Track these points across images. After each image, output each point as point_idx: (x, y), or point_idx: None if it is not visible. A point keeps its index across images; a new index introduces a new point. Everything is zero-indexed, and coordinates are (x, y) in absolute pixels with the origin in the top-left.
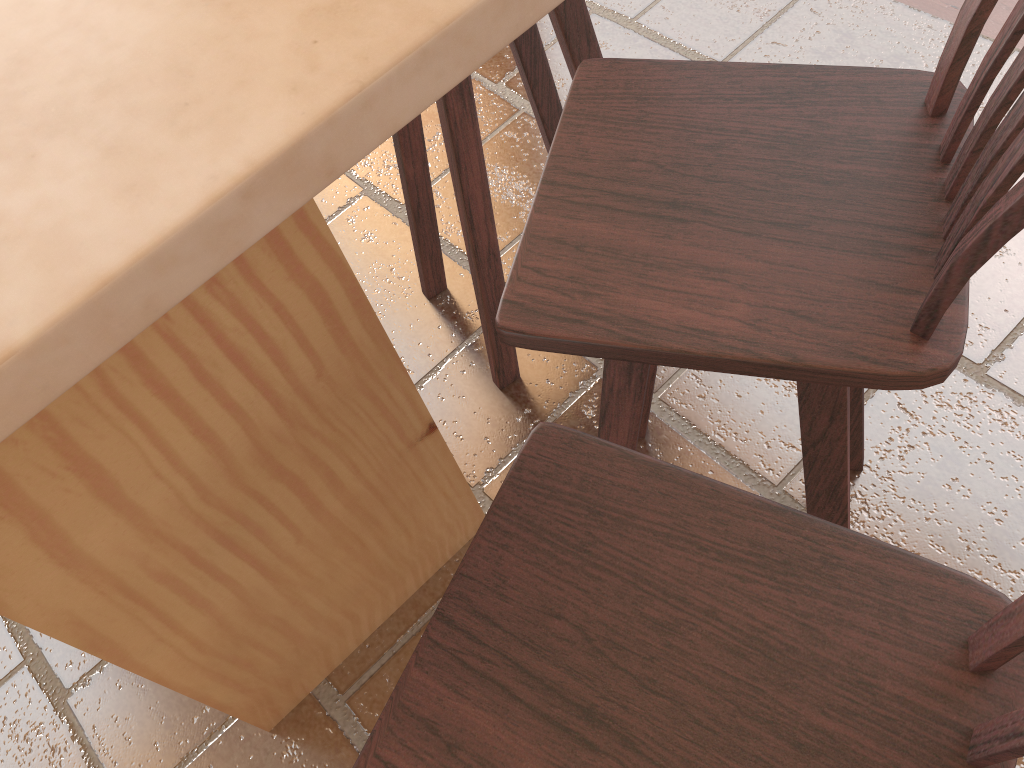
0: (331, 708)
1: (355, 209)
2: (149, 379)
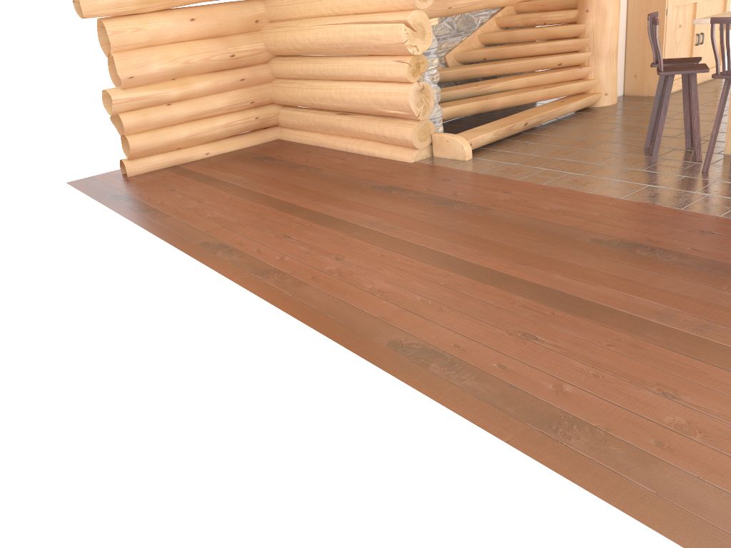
0: None
1: None
2: None
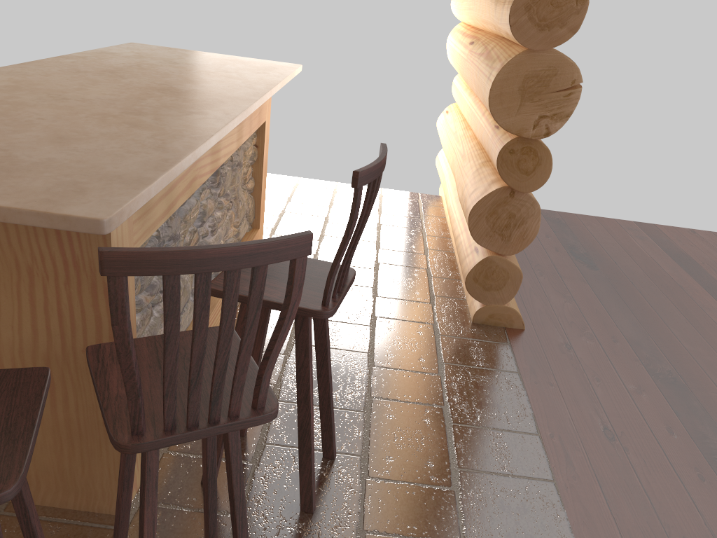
0: None
1: None
2: (31, 293)
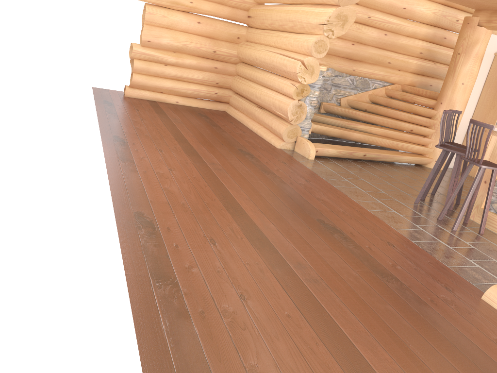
0: None
1: None
2: None
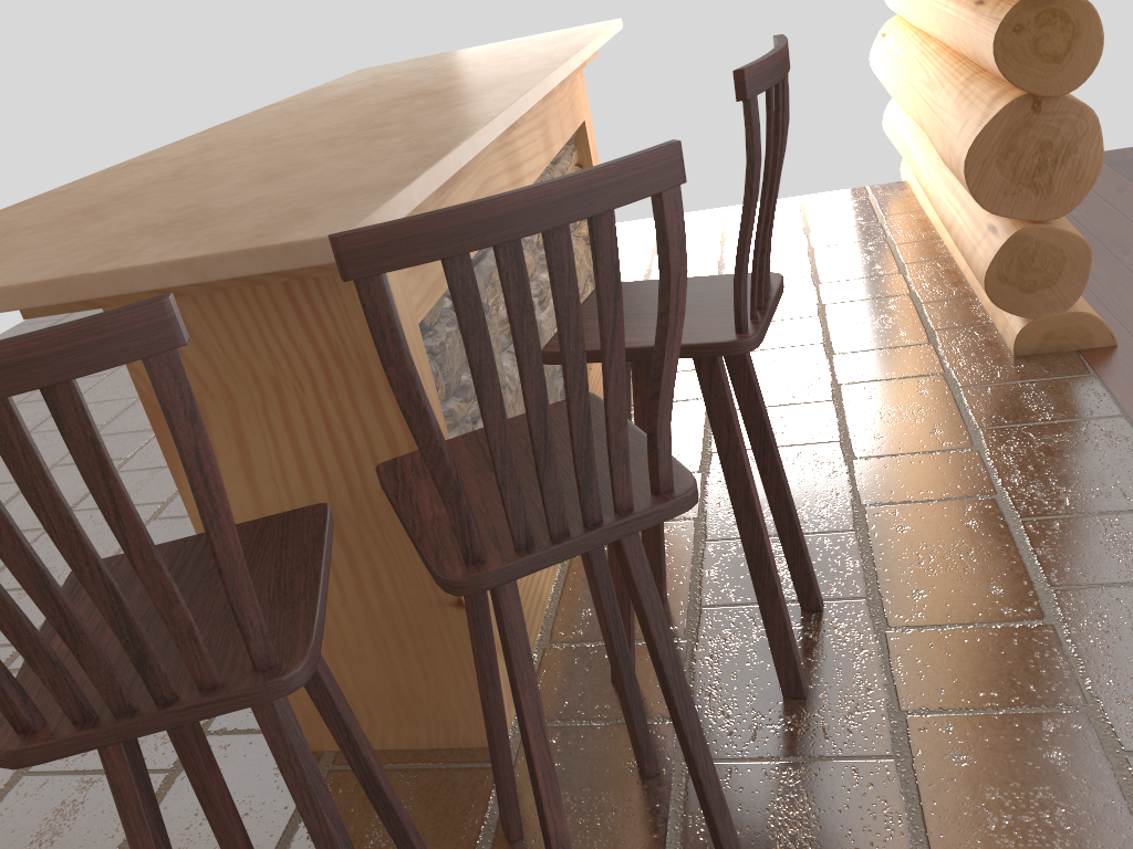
0: (320, 767)
1: (677, 524)
2: (285, 419)
